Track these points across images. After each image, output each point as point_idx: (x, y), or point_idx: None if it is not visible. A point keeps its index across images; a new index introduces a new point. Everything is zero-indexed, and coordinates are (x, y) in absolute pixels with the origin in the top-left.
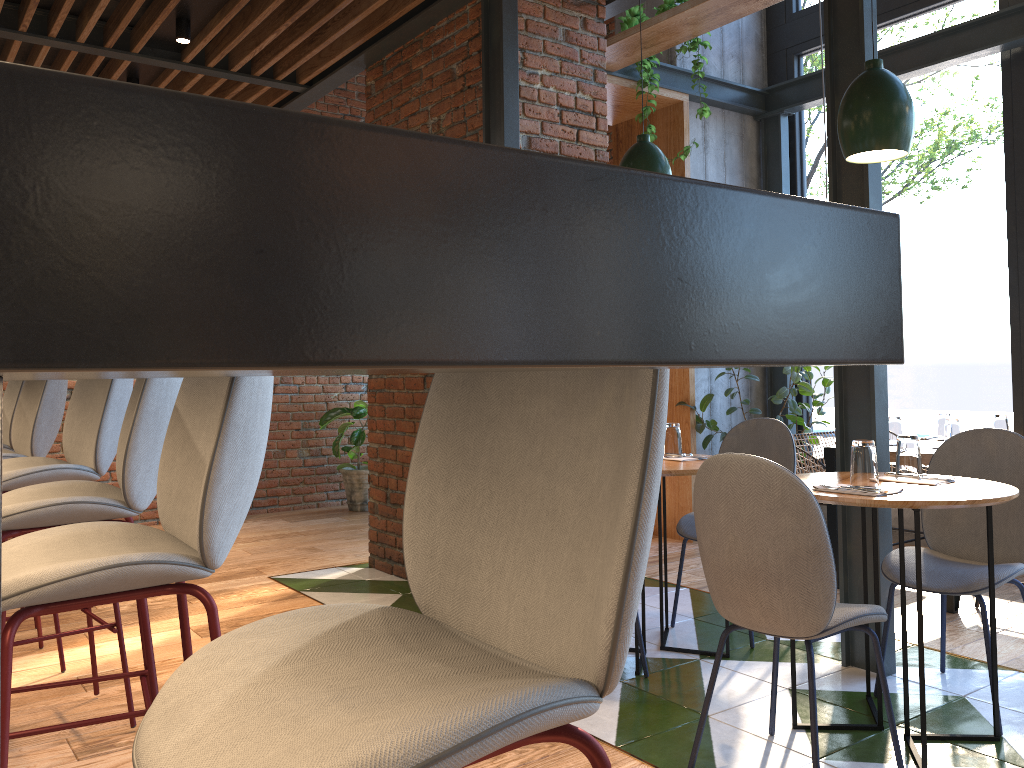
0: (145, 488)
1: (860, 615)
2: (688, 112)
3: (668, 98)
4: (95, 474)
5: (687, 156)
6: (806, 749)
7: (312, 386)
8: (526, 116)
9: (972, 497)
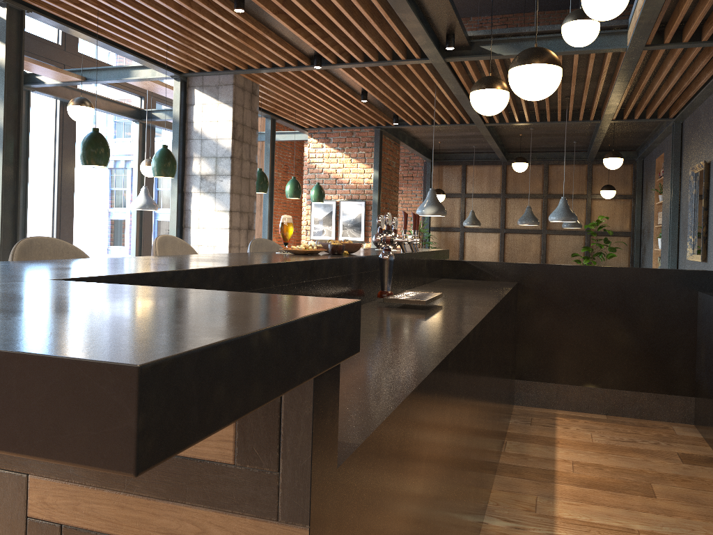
0: None
1: None
2: None
3: None
4: None
5: None
6: None
7: None
8: None
9: None
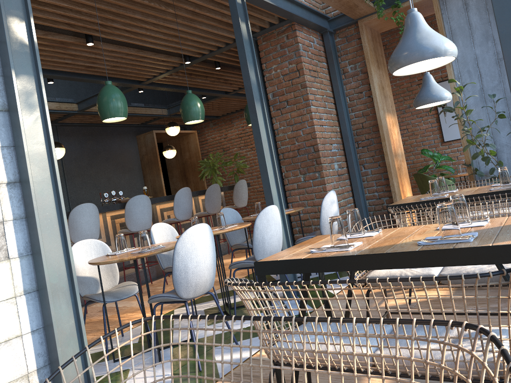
0: (131, 227)
1: (169, 267)
2: (436, 0)
3: (421, 0)
4: (177, 220)
5: (440, 25)
6: (210, 307)
7: (418, 159)
8: (270, 86)
9: None
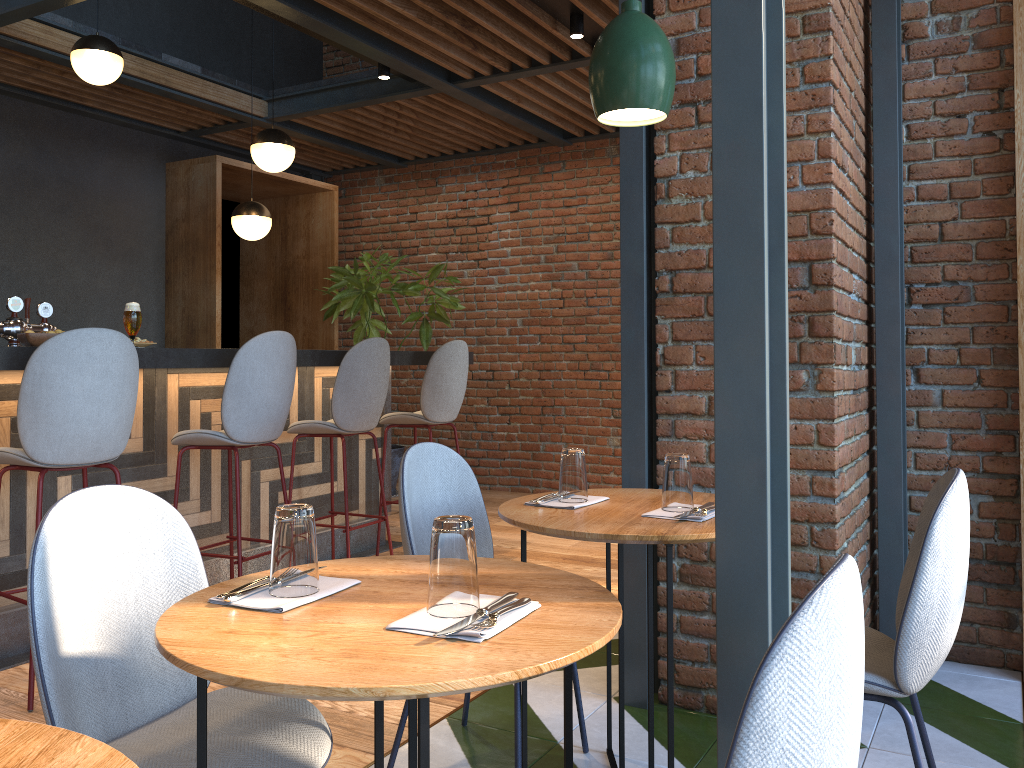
0: (38, 448)
1: None
2: None
3: None
4: (229, 440)
5: None
6: None
7: None
8: (672, 12)
9: (202, 651)
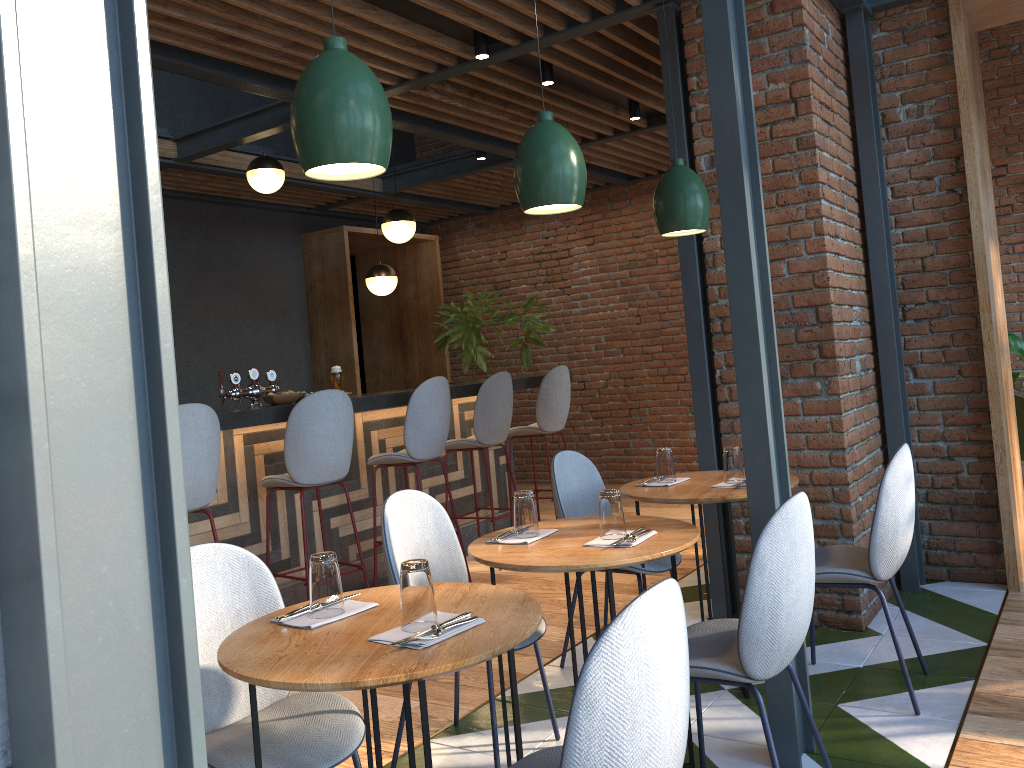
0: (299, 474)
1: None
2: None
3: None
4: (410, 458)
5: None
6: None
7: None
8: (705, 137)
9: (502, 559)
